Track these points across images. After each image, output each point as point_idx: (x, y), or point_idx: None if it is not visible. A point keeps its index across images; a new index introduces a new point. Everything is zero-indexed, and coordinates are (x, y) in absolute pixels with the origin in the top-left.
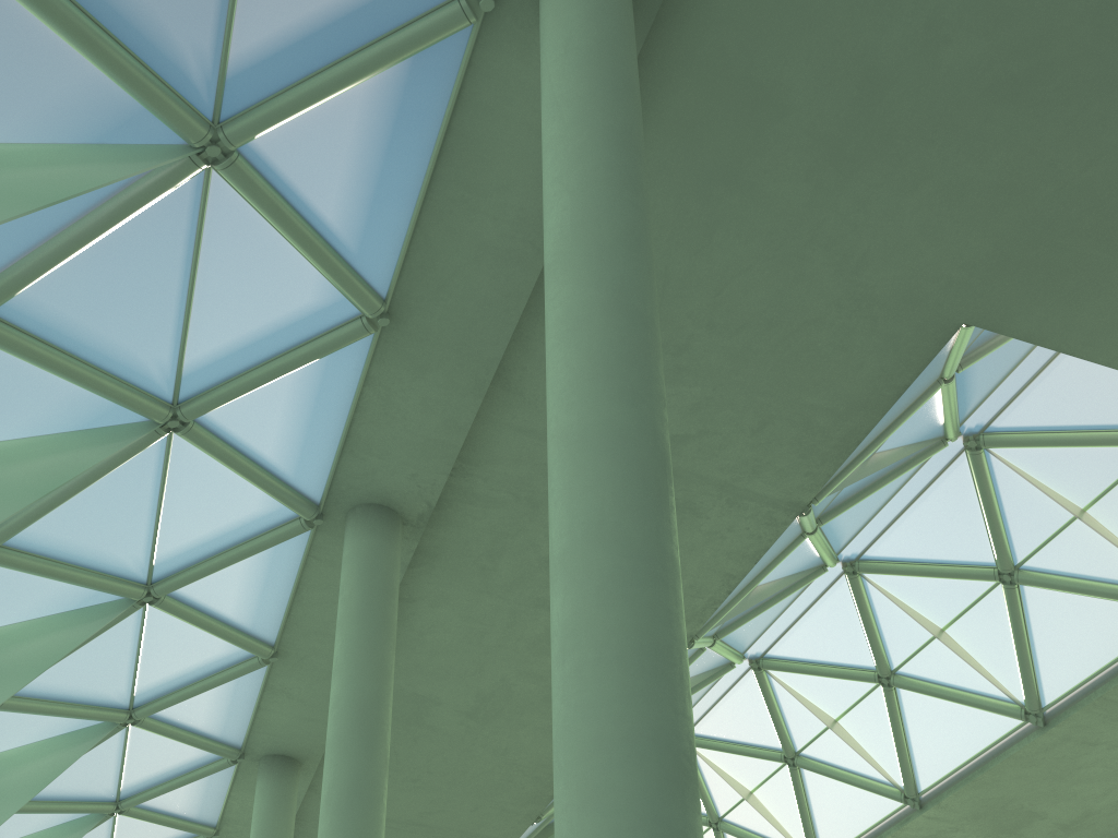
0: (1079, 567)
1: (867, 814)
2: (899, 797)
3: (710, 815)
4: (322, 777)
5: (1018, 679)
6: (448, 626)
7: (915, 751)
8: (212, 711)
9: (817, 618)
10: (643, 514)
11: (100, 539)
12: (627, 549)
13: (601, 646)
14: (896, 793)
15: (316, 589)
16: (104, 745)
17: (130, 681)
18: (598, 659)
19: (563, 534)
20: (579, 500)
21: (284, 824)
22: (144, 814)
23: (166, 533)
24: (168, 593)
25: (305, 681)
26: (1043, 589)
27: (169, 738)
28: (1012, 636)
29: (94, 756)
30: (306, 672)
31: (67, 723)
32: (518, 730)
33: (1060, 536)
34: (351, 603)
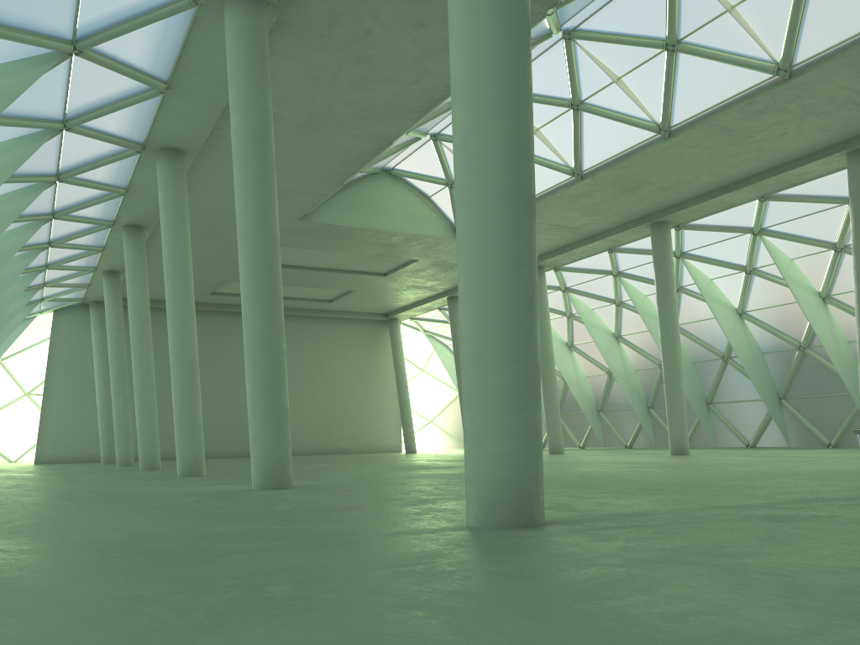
0: (719, 44)
1: (547, 182)
2: (569, 173)
3: (447, 180)
4: (198, 160)
5: (660, 110)
6: (292, 72)
7: (585, 148)
8: (122, 123)
9: (538, 67)
10: (516, 61)
11: (37, 11)
12: (506, 84)
13: (489, 141)
14: (568, 171)
15: (198, 47)
16: (47, 143)
17: (63, 104)
18: (488, 149)
19: (465, 71)
20: (476, 51)
21: (181, 190)
22: (77, 182)
23: (85, 7)
24: (90, 48)
25: (189, 105)
26: (691, 56)
27: (93, 139)
28: (664, 84)
29: (40, 150)
30: (190, 99)
31: (20, 131)
32: (335, 135)
33: (713, 23)
34: (238, 64)
